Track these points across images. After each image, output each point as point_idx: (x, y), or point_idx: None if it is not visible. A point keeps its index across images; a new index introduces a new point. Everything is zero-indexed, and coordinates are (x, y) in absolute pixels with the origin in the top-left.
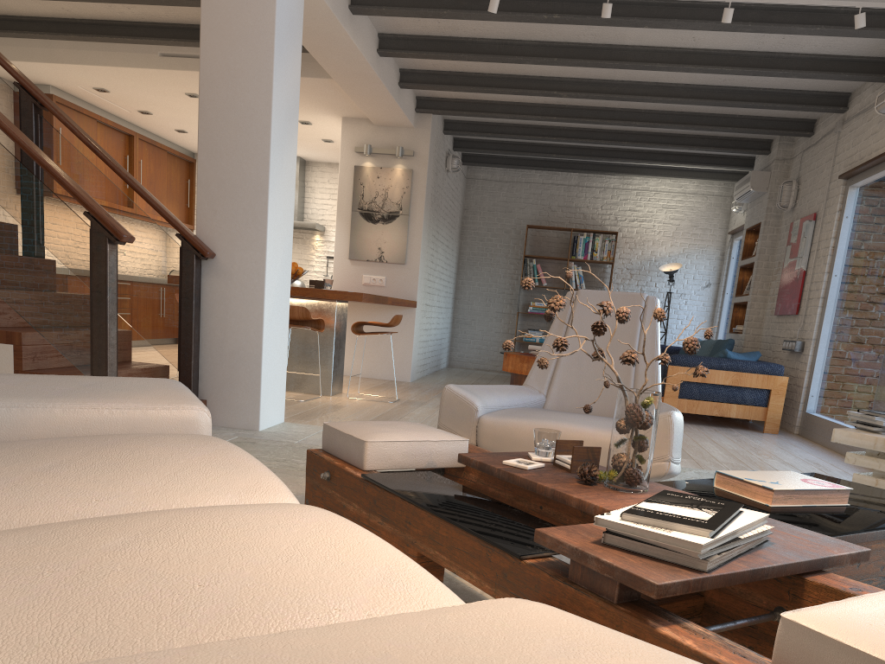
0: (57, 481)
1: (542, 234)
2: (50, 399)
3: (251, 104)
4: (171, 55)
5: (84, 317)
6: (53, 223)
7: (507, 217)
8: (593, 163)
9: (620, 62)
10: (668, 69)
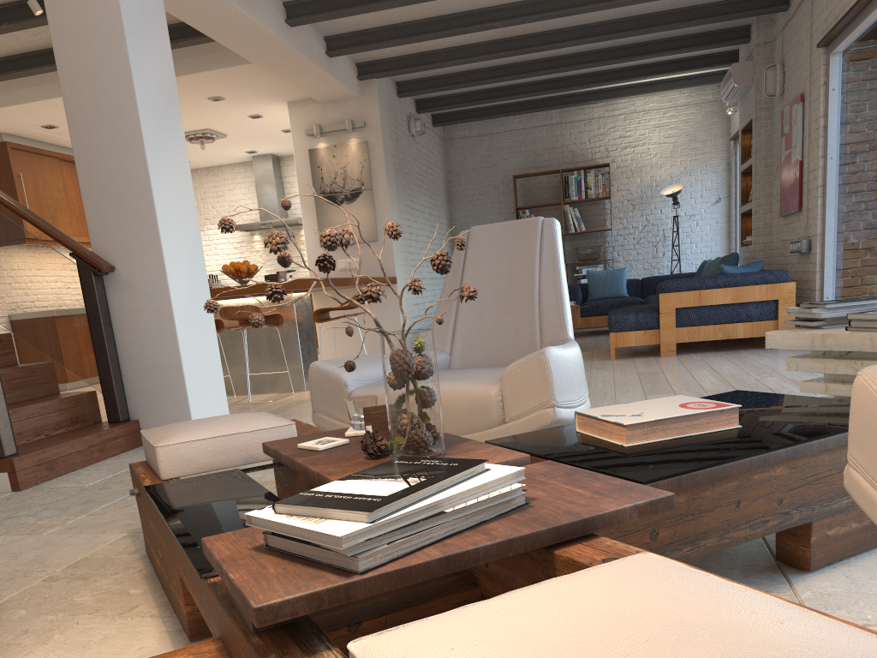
0: None
1: (532, 182)
2: None
3: (116, 100)
4: None
5: None
6: None
7: (493, 172)
8: (569, 96)
9: None
10: None
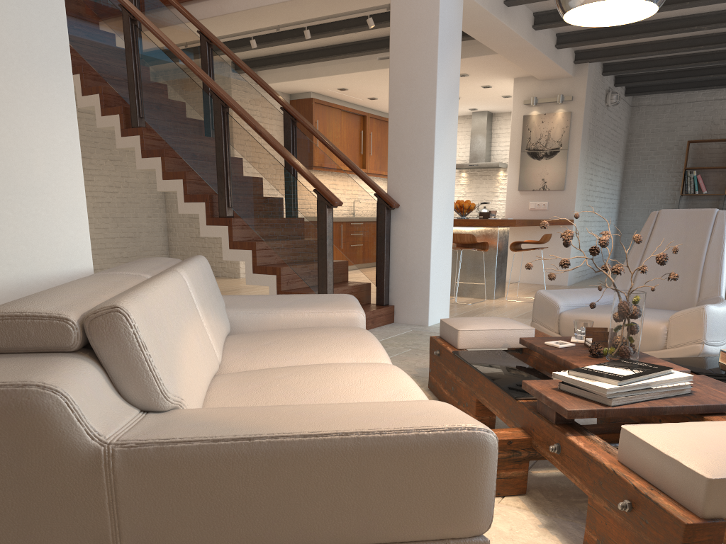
0: (270, 350)
1: (704, 147)
2: (278, 308)
3: (422, 97)
4: (385, 58)
5: (314, 256)
6: (296, 198)
7: (670, 136)
8: None
9: None
10: None
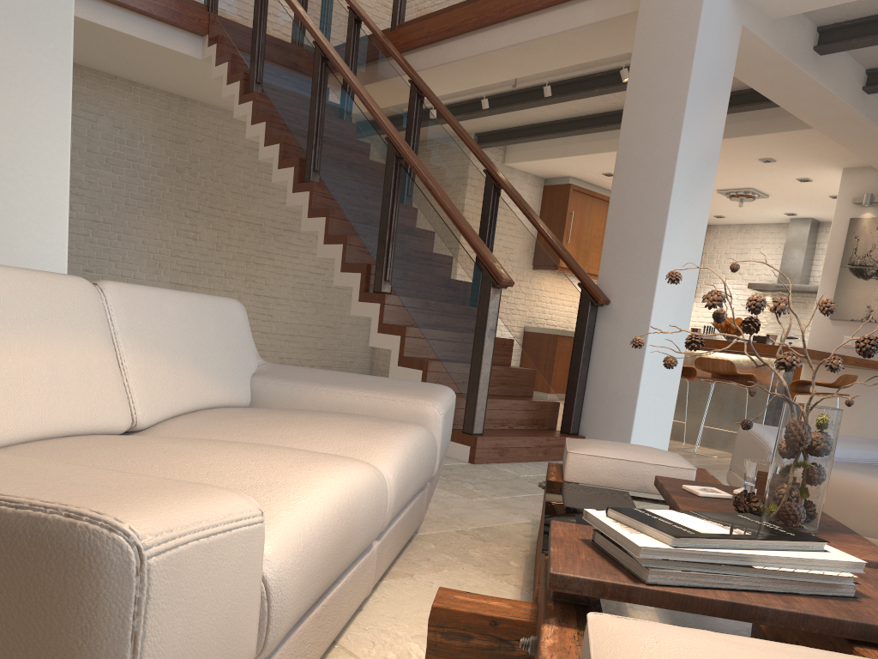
0: (233, 422)
1: None
2: (324, 385)
3: (659, 158)
4: None
5: (469, 349)
6: (460, 273)
7: None
8: None
9: None
10: None
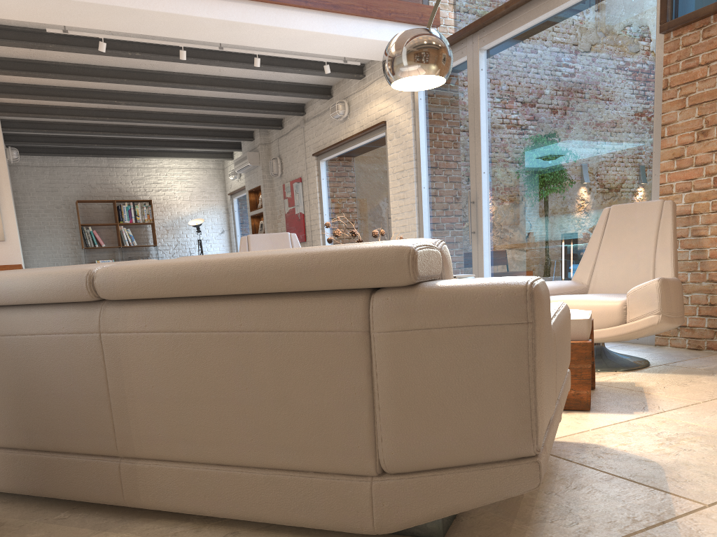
0: None
1: (89, 207)
2: None
3: None
4: None
5: None
6: None
7: (55, 195)
8: (121, 150)
9: (173, 83)
10: (204, 89)
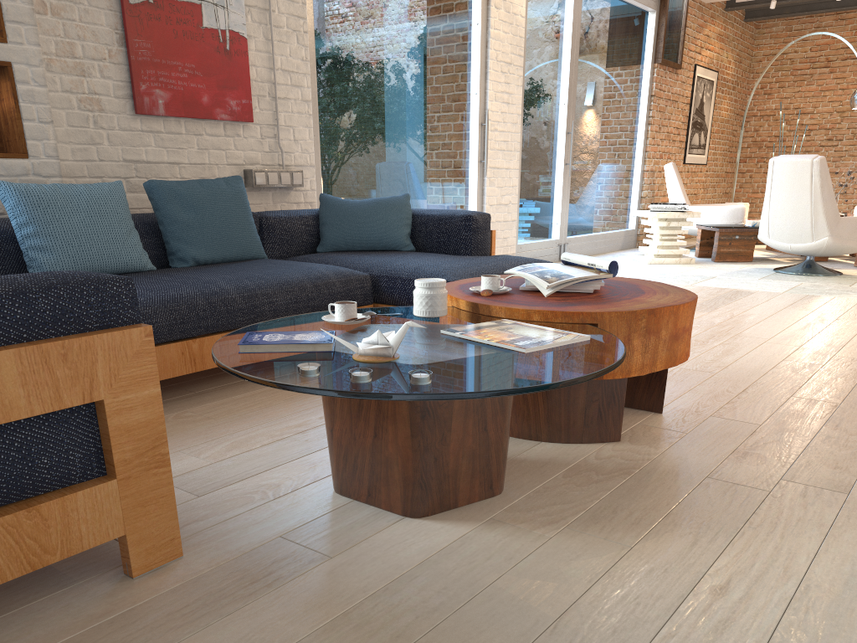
0: None
1: None
2: None
3: None
4: None
5: None
6: None
7: None
8: None
9: None
10: None
